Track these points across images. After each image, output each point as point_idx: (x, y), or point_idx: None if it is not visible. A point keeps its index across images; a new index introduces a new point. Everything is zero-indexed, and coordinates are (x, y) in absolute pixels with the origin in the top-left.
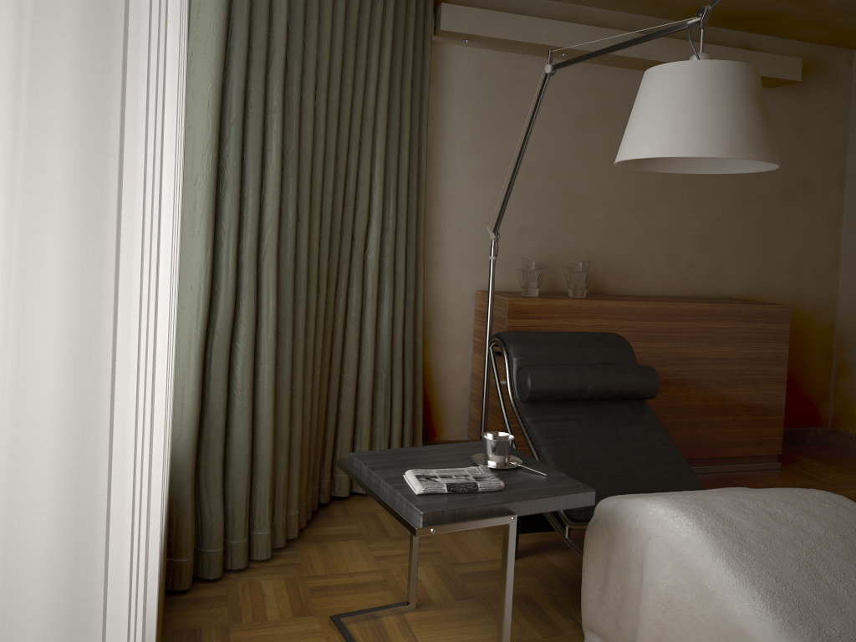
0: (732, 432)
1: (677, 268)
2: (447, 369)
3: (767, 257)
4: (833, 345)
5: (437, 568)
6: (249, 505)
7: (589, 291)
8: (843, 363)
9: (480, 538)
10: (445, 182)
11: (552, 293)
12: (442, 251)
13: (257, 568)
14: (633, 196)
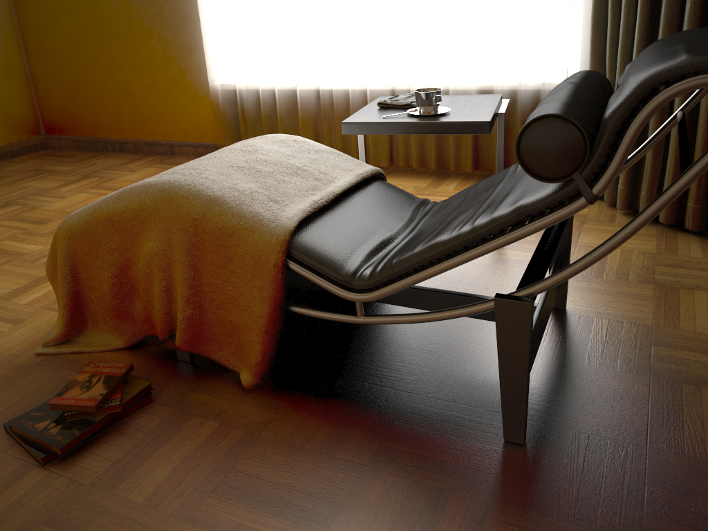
0: None
1: None
2: None
3: None
4: None
5: None
6: None
7: None
8: None
9: (624, 309)
10: None
11: None
12: None
13: (611, 210)
14: None
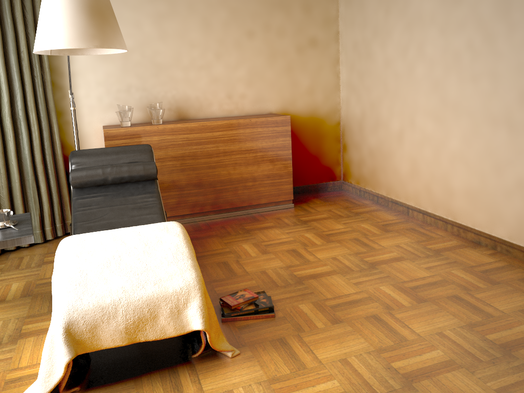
0: (260, 190)
1: (234, 100)
2: None
3: (292, 87)
4: (340, 134)
5: (28, 282)
6: None
7: (178, 118)
8: (345, 144)
9: None
10: (72, 64)
11: (149, 123)
12: (78, 105)
13: None
14: (199, 60)
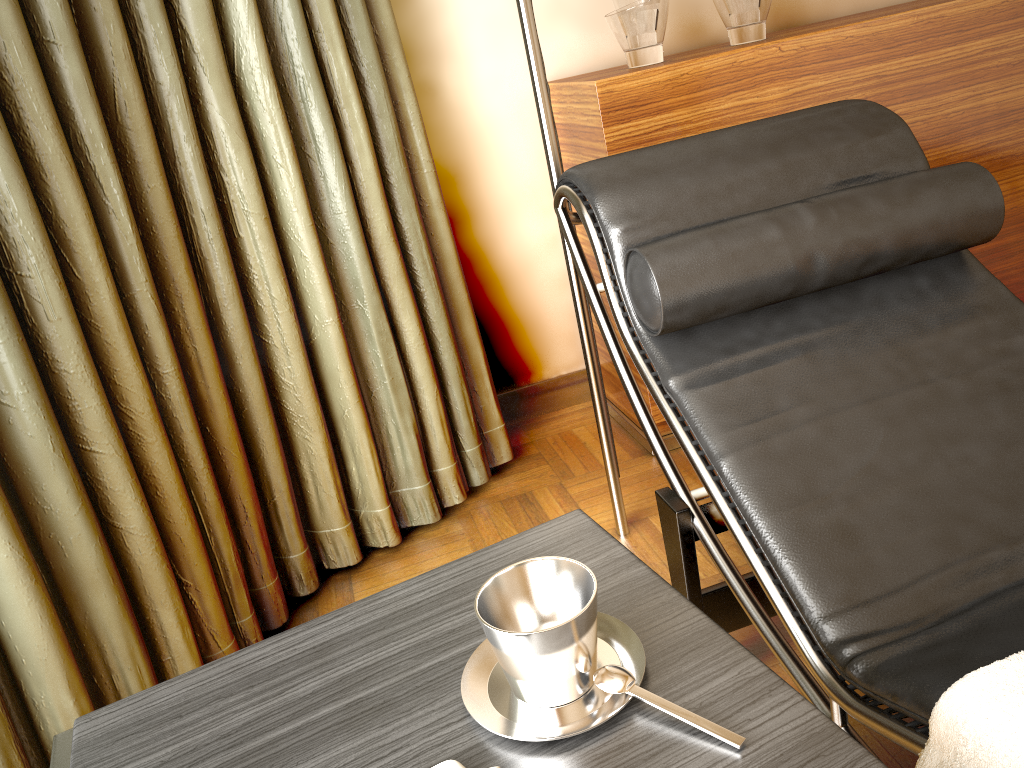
0: None
1: None
2: (522, 250)
3: None
4: None
5: None
6: (39, 741)
7: (772, 27)
8: None
9: None
10: None
11: (695, 50)
12: (450, 19)
13: None
14: None
